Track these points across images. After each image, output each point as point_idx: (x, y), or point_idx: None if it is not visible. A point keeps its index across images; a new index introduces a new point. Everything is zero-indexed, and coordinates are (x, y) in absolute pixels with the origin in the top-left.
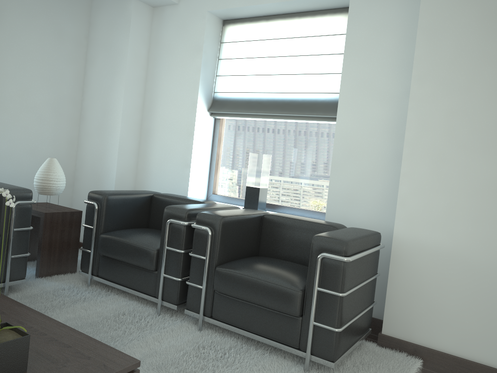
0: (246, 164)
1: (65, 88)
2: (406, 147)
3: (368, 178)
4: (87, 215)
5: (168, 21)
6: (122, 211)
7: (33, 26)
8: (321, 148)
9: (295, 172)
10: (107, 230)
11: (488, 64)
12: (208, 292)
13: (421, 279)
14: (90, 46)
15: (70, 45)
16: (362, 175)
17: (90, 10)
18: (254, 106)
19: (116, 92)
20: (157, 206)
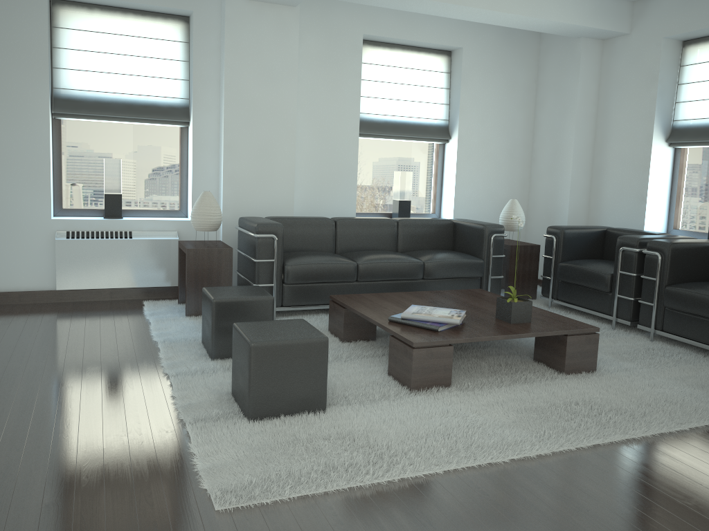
0: None
1: (517, 133)
2: None
3: None
4: (546, 247)
5: (619, 52)
6: (577, 244)
7: (490, 82)
8: None
9: None
10: (564, 260)
11: None
12: (659, 309)
13: None
14: (539, 89)
15: (521, 92)
16: None
17: (538, 54)
18: None
19: (567, 132)
20: (610, 239)
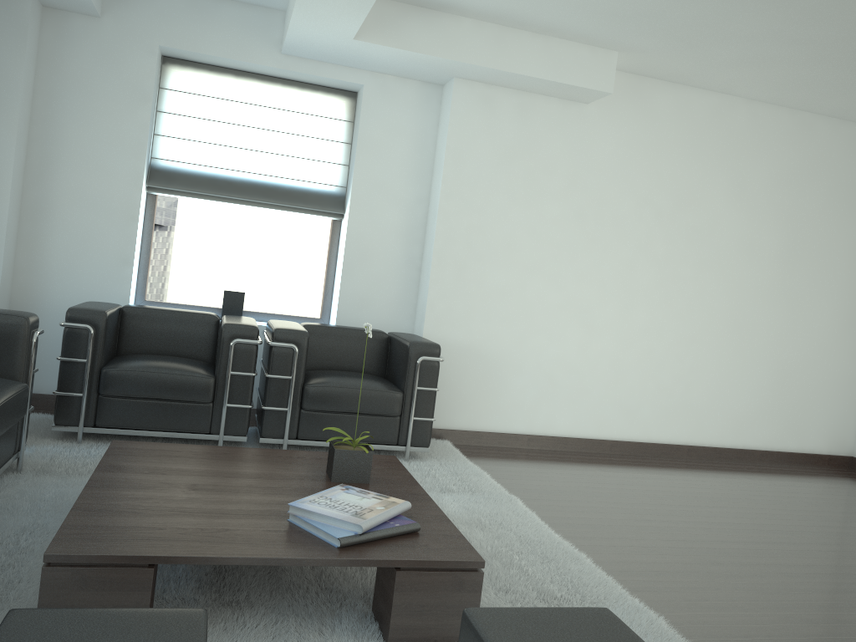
0: (200, 260)
1: None
2: (435, 256)
3: (381, 282)
4: (68, 344)
5: (78, 38)
6: (111, 334)
7: None
8: (306, 245)
9: (273, 272)
10: (104, 363)
11: (497, 191)
12: (295, 413)
13: (445, 372)
14: None
15: None
16: (375, 278)
17: None
18: (222, 186)
19: None
20: (134, 323)
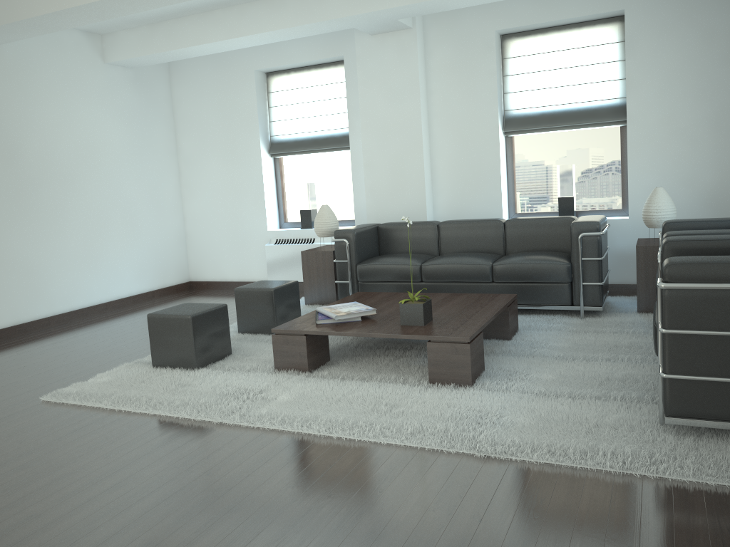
0: None
1: (726, 96)
2: None
3: None
4: None
5: None
6: None
7: (671, 41)
8: None
9: None
10: None
11: None
12: None
13: None
14: None
15: (727, 41)
16: None
17: None
18: None
19: None
20: None
